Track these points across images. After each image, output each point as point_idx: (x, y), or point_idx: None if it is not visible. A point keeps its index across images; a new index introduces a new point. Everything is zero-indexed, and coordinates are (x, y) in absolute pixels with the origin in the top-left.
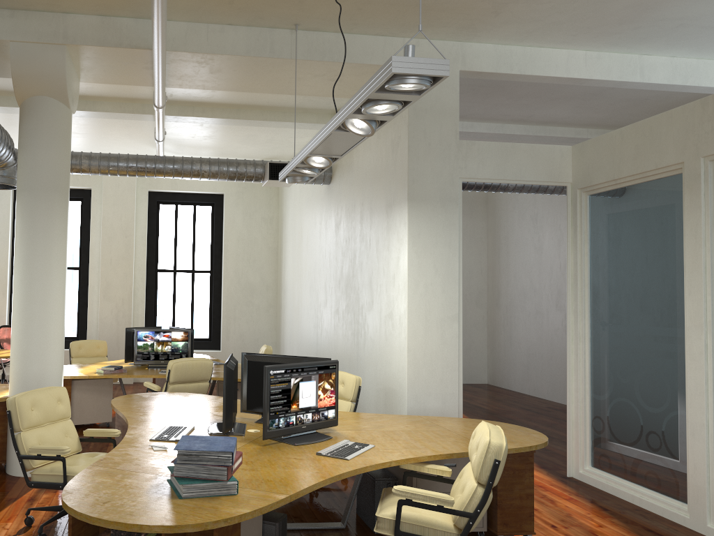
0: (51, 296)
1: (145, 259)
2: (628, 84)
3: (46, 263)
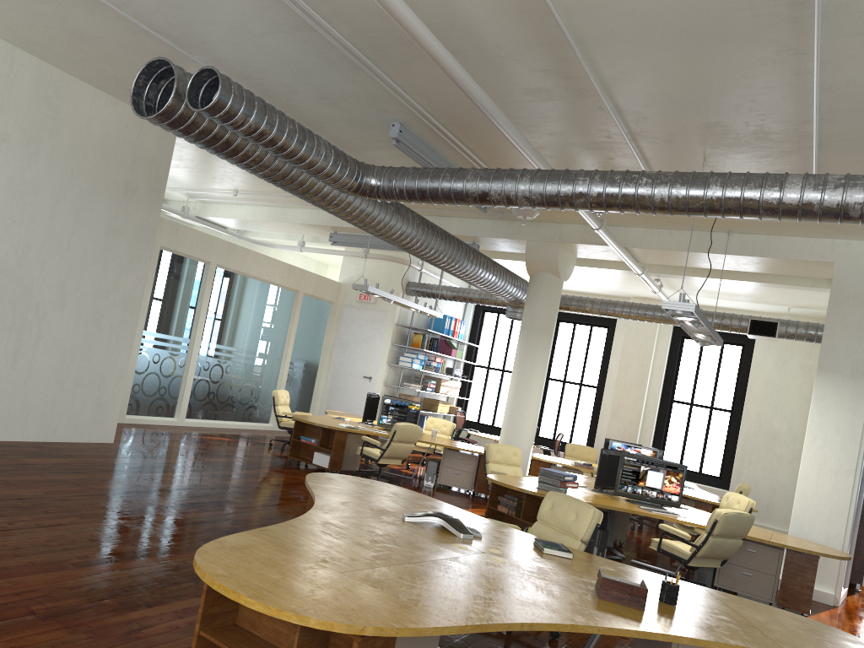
0: (530, 397)
1: (659, 388)
2: None
3: (529, 376)
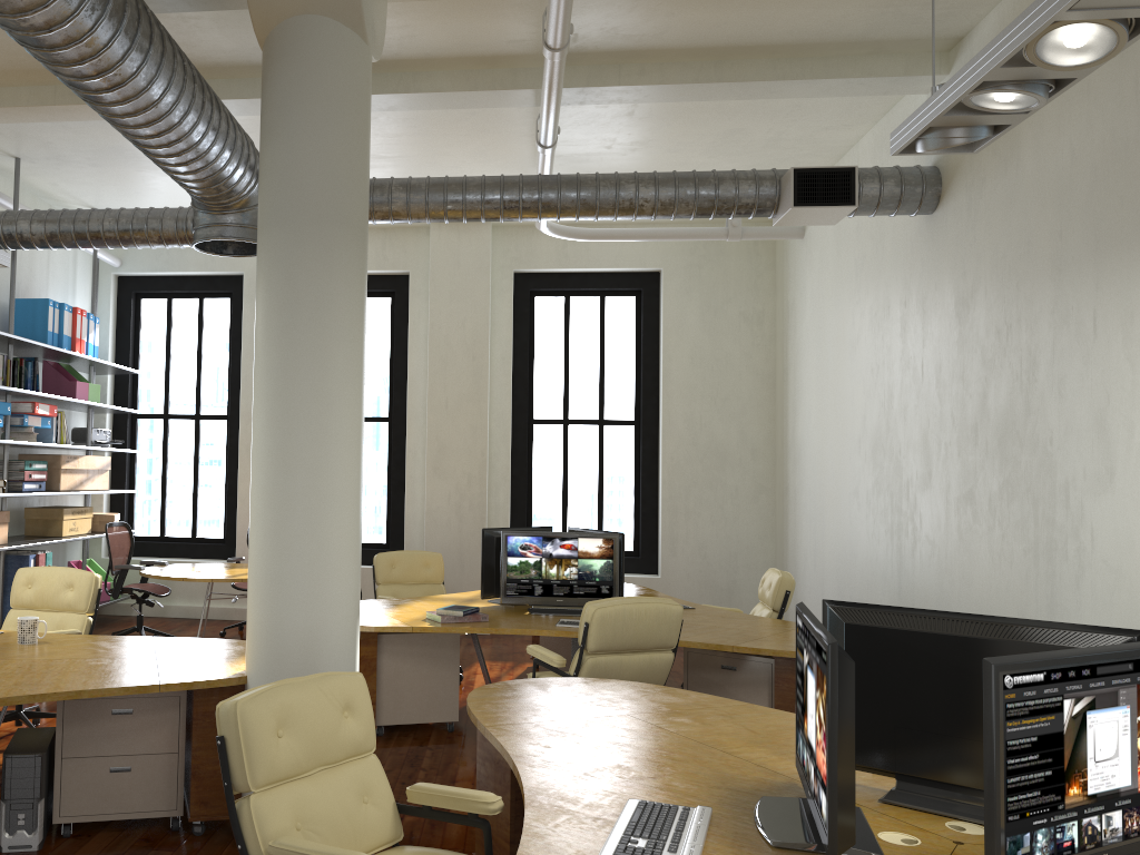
0: (332, 455)
1: (509, 399)
2: None
3: (319, 382)
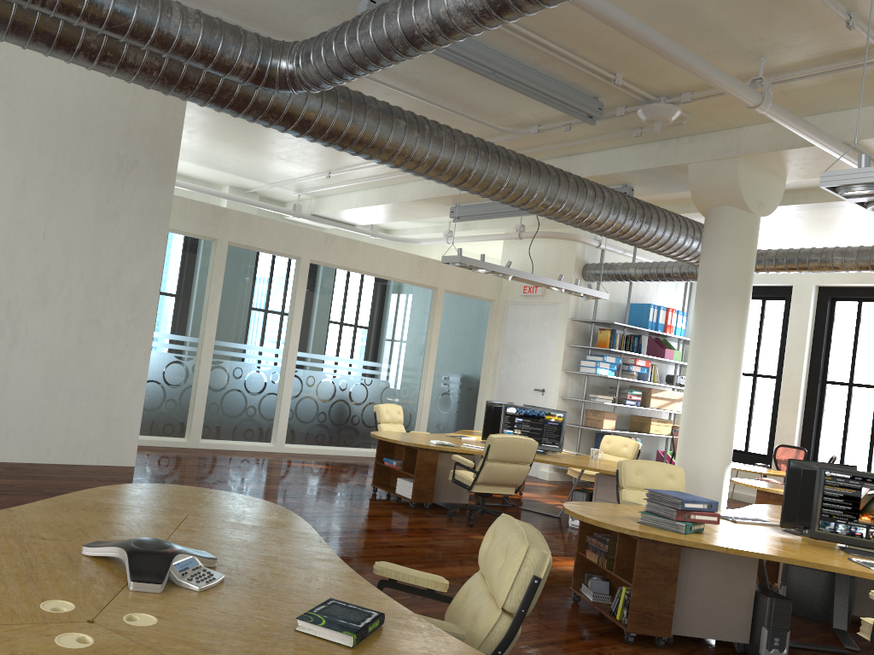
0: (715, 393)
1: None
2: None
3: (711, 362)
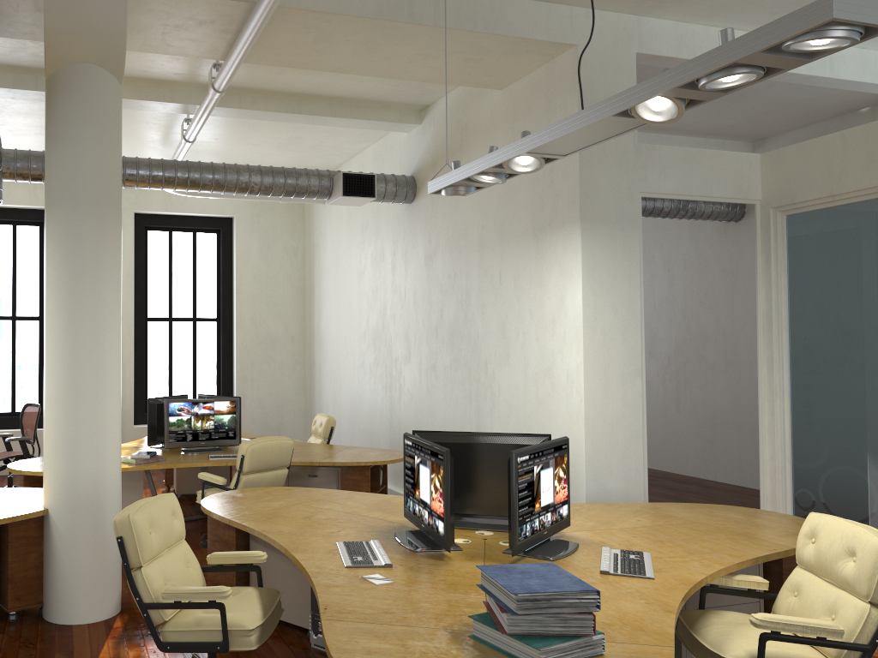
0: (107, 358)
1: (132, 304)
2: (814, 80)
3: (99, 310)
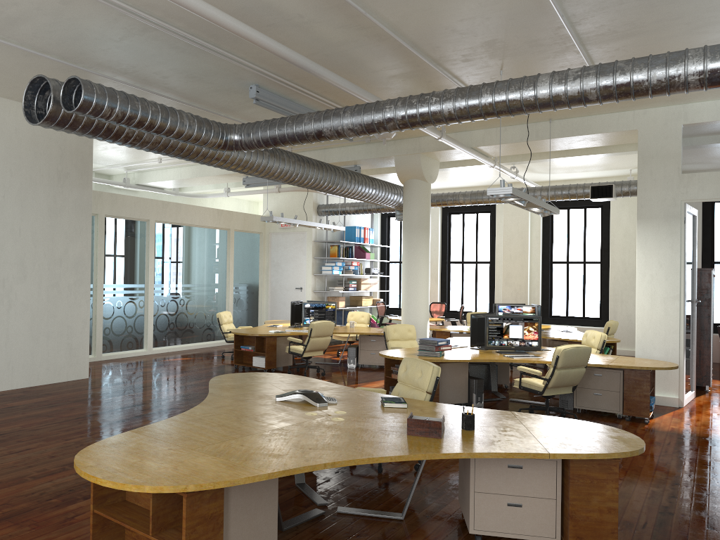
0: (419, 282)
1: (539, 254)
2: None
3: (415, 265)
